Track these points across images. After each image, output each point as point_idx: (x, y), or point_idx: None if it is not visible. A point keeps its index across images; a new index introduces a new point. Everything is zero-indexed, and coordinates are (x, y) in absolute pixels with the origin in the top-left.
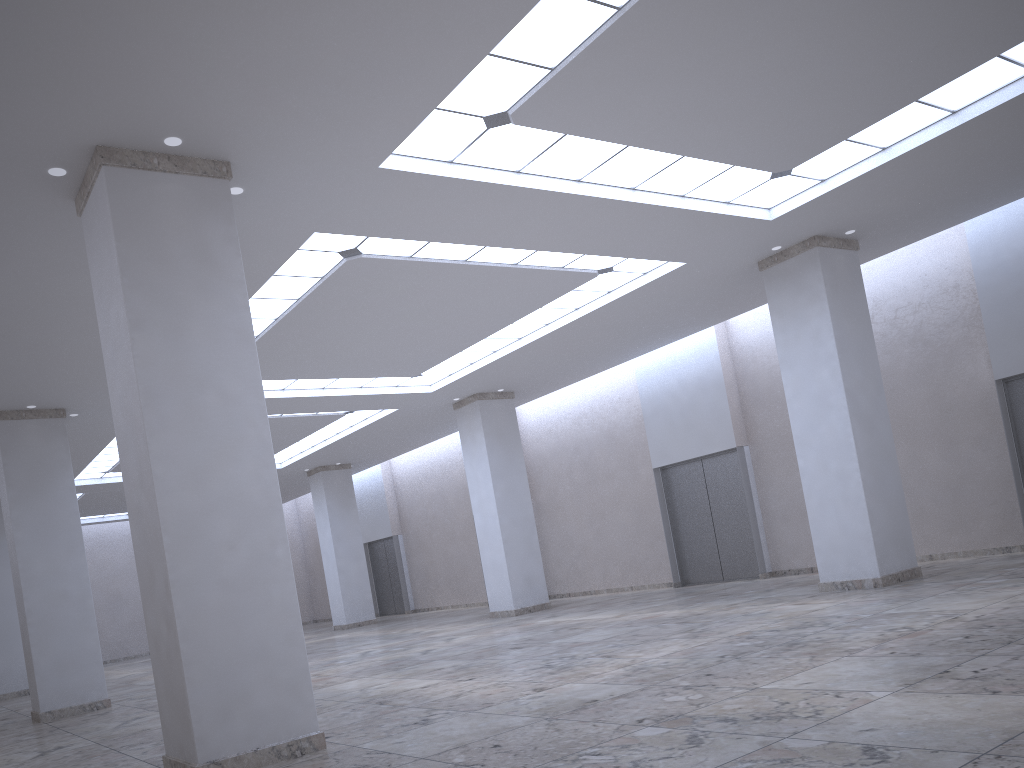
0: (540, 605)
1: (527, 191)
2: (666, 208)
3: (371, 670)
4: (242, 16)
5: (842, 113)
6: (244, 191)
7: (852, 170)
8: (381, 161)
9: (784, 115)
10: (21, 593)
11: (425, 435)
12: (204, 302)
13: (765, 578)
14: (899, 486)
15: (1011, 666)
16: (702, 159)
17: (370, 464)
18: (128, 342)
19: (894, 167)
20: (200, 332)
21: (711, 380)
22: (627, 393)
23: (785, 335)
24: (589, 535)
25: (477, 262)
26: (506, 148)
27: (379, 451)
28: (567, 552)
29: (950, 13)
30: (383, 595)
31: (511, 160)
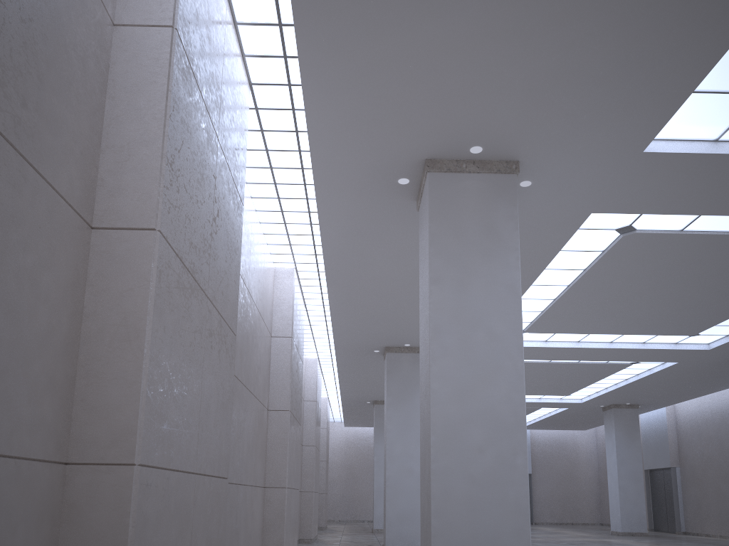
0: None
1: None
2: None
3: None
4: (516, 39)
5: None
6: (532, 183)
7: None
8: (645, 146)
9: None
10: (385, 465)
11: (705, 386)
12: (485, 264)
13: None
14: None
15: None
16: None
17: (655, 406)
18: (427, 293)
19: None
20: (479, 286)
21: None
22: None
23: None
24: None
25: None
26: None
27: (663, 396)
28: None
29: None
30: (658, 514)
31: None
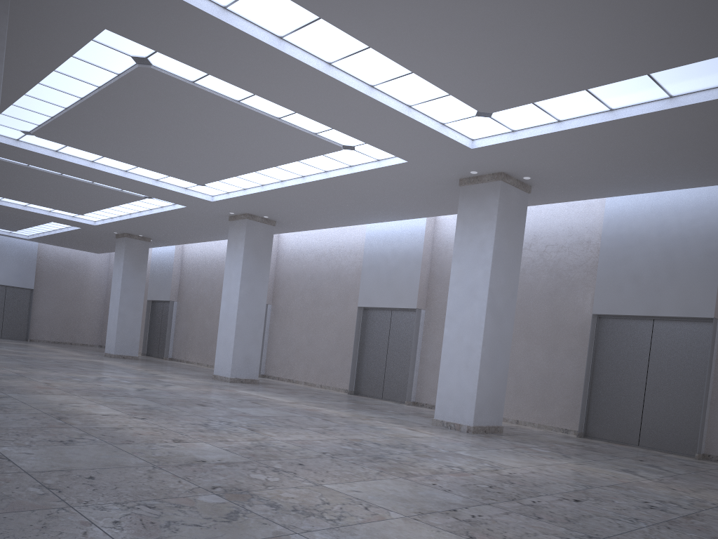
0: (250, 380)
1: (285, 56)
2: (394, 111)
3: (88, 391)
4: None
5: (532, 80)
6: None
7: (534, 130)
8: None
9: (490, 65)
10: None
11: (208, 234)
12: None
13: (408, 405)
14: (506, 367)
15: (499, 519)
16: (426, 80)
17: (166, 243)
18: None
19: (563, 137)
20: None
21: (413, 256)
22: (357, 248)
23: (462, 237)
24: (303, 340)
25: (248, 106)
26: (271, 12)
27: (173, 235)
28: (285, 348)
29: (620, 24)
30: (152, 341)
31: (276, 25)
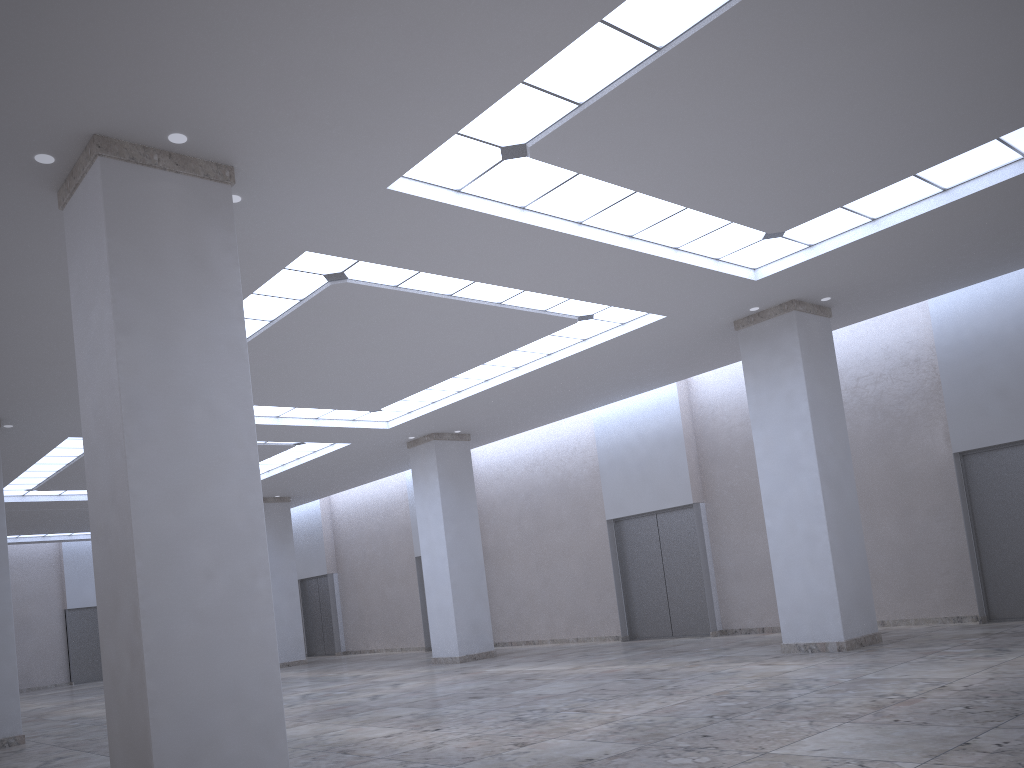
0: (485, 653)
1: (530, 228)
2: (660, 259)
3: (319, 715)
4: (280, 9)
5: (844, 180)
6: (242, 200)
7: (840, 238)
8: (391, 182)
9: (791, 176)
10: None
11: (372, 472)
12: (197, 310)
13: (716, 636)
14: (863, 551)
15: None
16: (704, 212)
17: (310, 499)
18: (112, 346)
19: (881, 238)
20: (191, 342)
21: (670, 435)
22: (583, 443)
23: (758, 395)
24: (536, 584)
25: (462, 298)
26: (516, 182)
27: (322, 486)
28: (512, 600)
29: (965, 91)
30: (313, 635)
31: (518, 195)
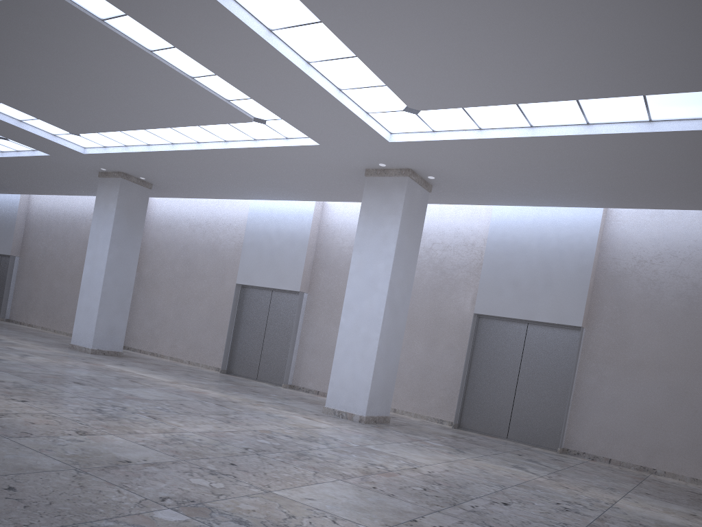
0: (114, 352)
1: (227, 13)
2: (325, 92)
3: None
4: None
5: (472, 86)
6: None
7: (455, 133)
8: None
9: (437, 64)
10: None
11: (67, 187)
12: None
13: (285, 388)
14: (397, 359)
15: None
16: (367, 67)
17: (11, 191)
18: None
19: (480, 145)
20: None
21: (300, 238)
22: (237, 223)
23: (365, 228)
24: (171, 313)
25: (161, 58)
26: None
27: (22, 184)
28: (150, 319)
29: (573, 49)
30: None
31: None
